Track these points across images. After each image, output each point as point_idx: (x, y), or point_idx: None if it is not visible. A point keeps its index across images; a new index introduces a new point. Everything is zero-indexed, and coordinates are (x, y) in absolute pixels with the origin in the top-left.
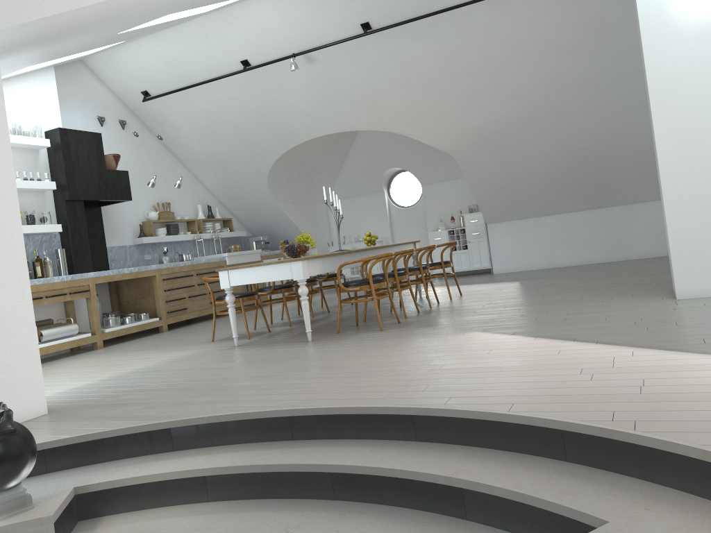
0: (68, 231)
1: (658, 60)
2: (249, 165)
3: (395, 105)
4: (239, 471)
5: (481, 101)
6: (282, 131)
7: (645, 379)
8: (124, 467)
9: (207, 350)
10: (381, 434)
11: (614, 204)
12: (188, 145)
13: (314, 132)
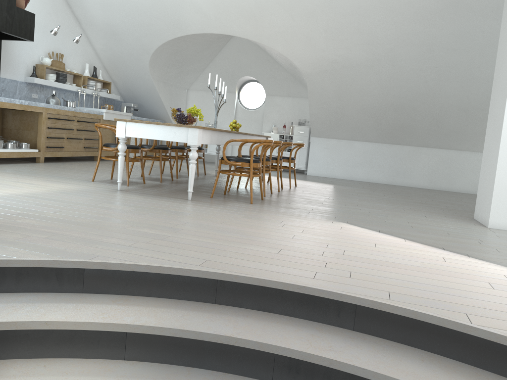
0: None
1: None
2: (138, 42)
3: (275, 24)
4: (168, 334)
5: (343, 39)
6: (176, 20)
7: None
8: (27, 304)
9: (92, 189)
10: (315, 316)
11: (407, 144)
12: (90, 10)
13: (202, 28)
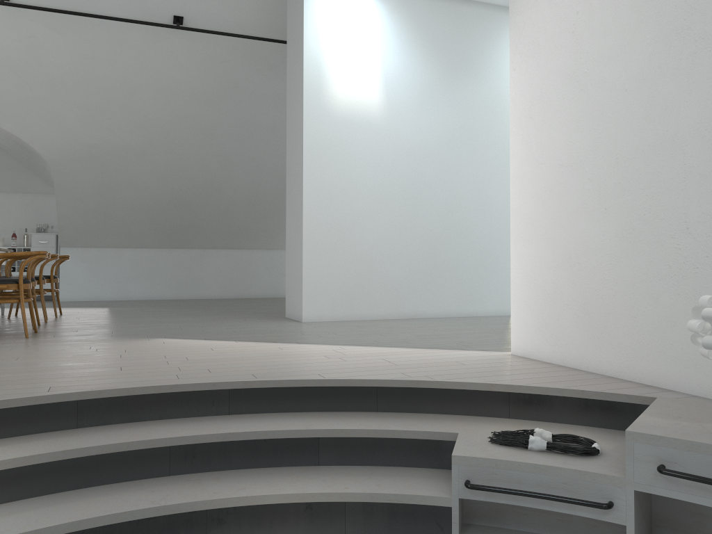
0: None
1: (313, 131)
2: None
3: (3, 93)
4: (47, 460)
5: (104, 119)
6: None
7: (384, 359)
8: None
9: None
10: (190, 411)
11: (192, 246)
12: None
13: None
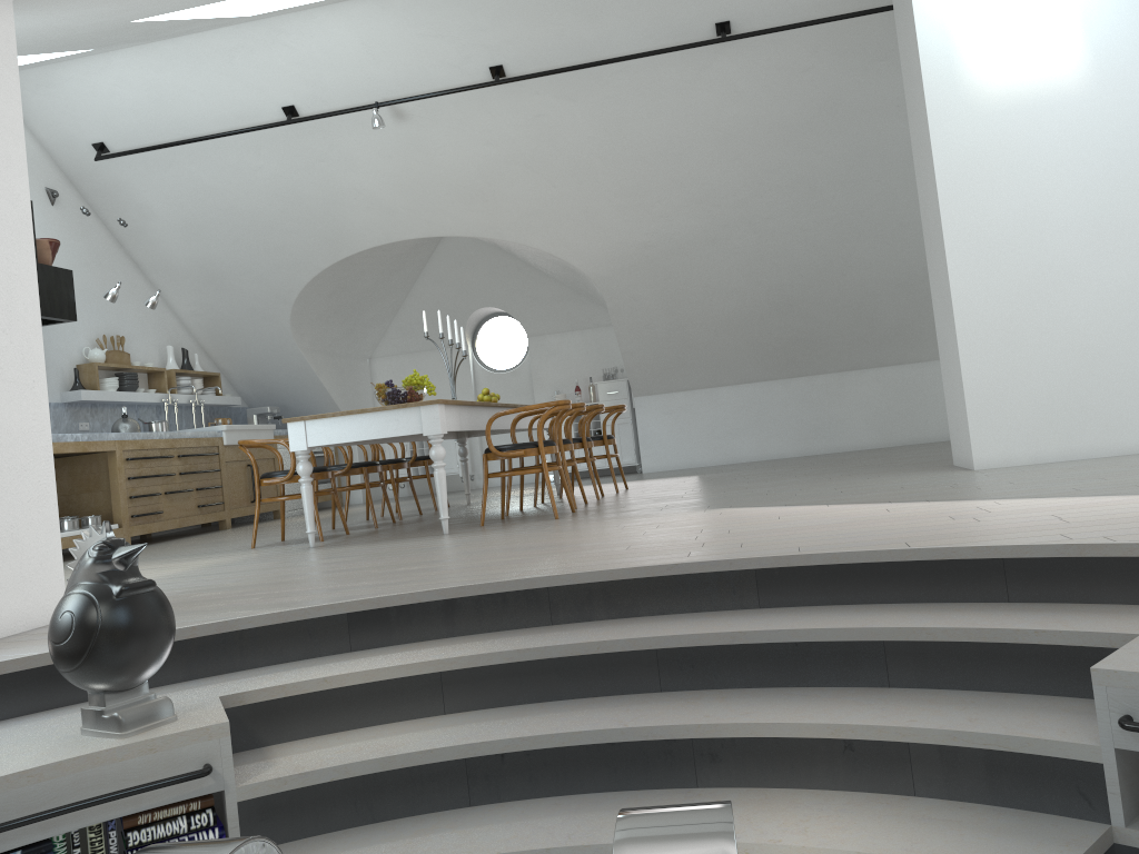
0: None
1: (949, 141)
2: (265, 284)
3: (522, 200)
4: (499, 661)
5: (652, 203)
6: (333, 229)
7: (1055, 515)
8: (283, 672)
9: (263, 554)
10: (701, 603)
11: (819, 371)
12: (161, 243)
13: (386, 234)
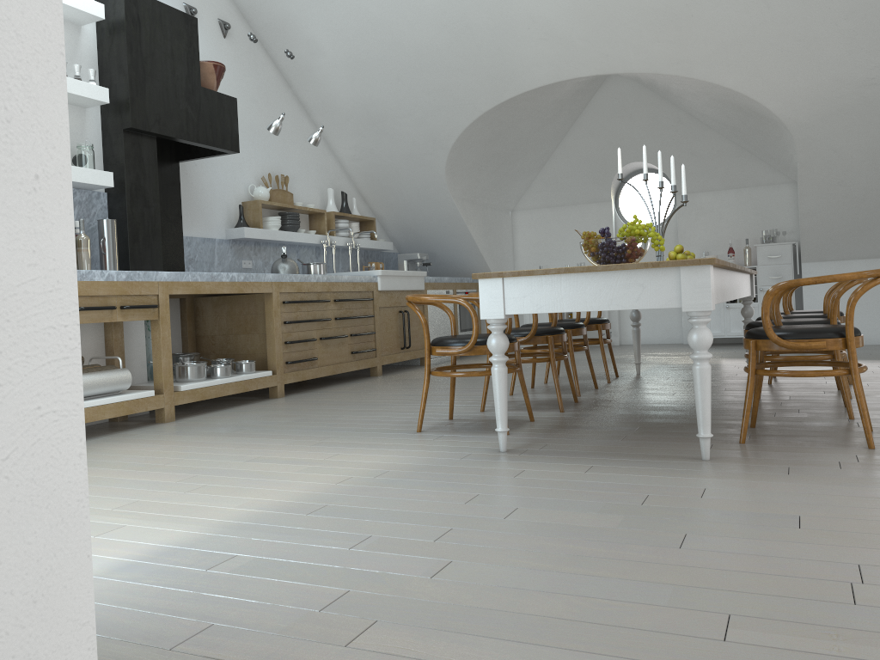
0: (124, 189)
1: None
2: (424, 127)
3: (724, 26)
4: None
5: None
6: (500, 66)
7: None
8: None
9: (439, 457)
10: None
11: None
12: (326, 82)
13: (557, 71)
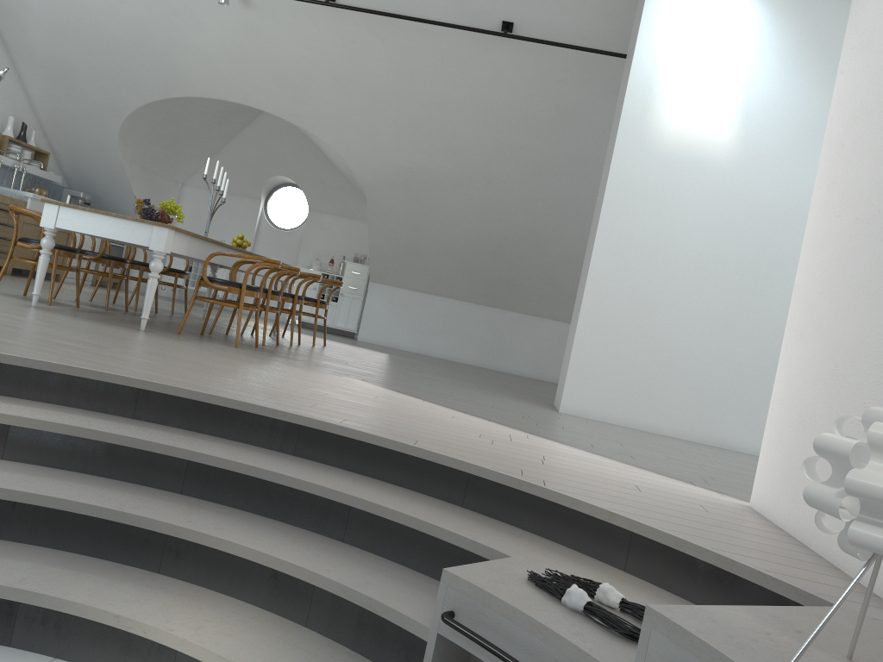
0: None
1: (623, 167)
2: (105, 95)
3: (324, 102)
4: (62, 431)
5: (421, 140)
6: (171, 72)
7: (545, 456)
8: None
9: None
10: (253, 438)
11: (510, 308)
12: (29, 33)
13: (212, 91)
